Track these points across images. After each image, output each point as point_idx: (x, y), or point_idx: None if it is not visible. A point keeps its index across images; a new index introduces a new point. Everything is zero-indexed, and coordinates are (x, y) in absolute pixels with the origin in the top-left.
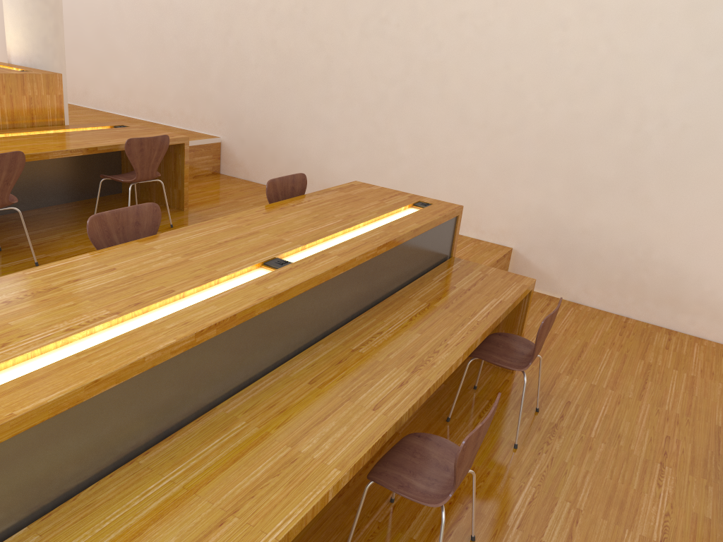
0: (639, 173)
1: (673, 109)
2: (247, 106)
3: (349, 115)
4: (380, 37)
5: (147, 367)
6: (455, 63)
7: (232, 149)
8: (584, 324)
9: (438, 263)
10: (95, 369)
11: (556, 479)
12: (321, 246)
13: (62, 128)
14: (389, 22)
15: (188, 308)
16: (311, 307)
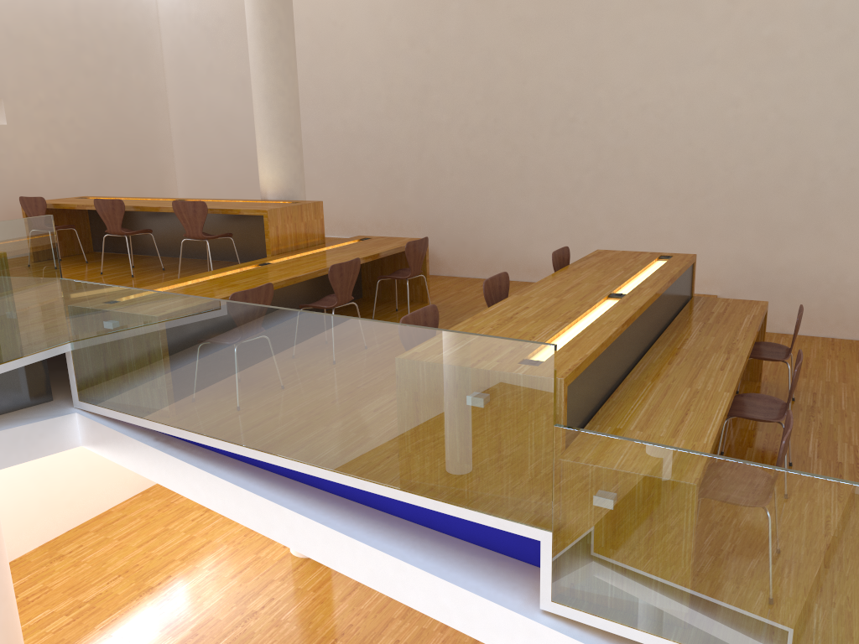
0: (821, 213)
1: (841, 157)
2: (445, 210)
3: (547, 203)
4: (570, 134)
5: (611, 341)
6: (642, 146)
7: (433, 251)
8: (799, 346)
9: (686, 301)
10: (595, 339)
11: (829, 433)
12: (628, 286)
13: (330, 245)
14: (577, 121)
15: (600, 316)
16: (647, 321)
